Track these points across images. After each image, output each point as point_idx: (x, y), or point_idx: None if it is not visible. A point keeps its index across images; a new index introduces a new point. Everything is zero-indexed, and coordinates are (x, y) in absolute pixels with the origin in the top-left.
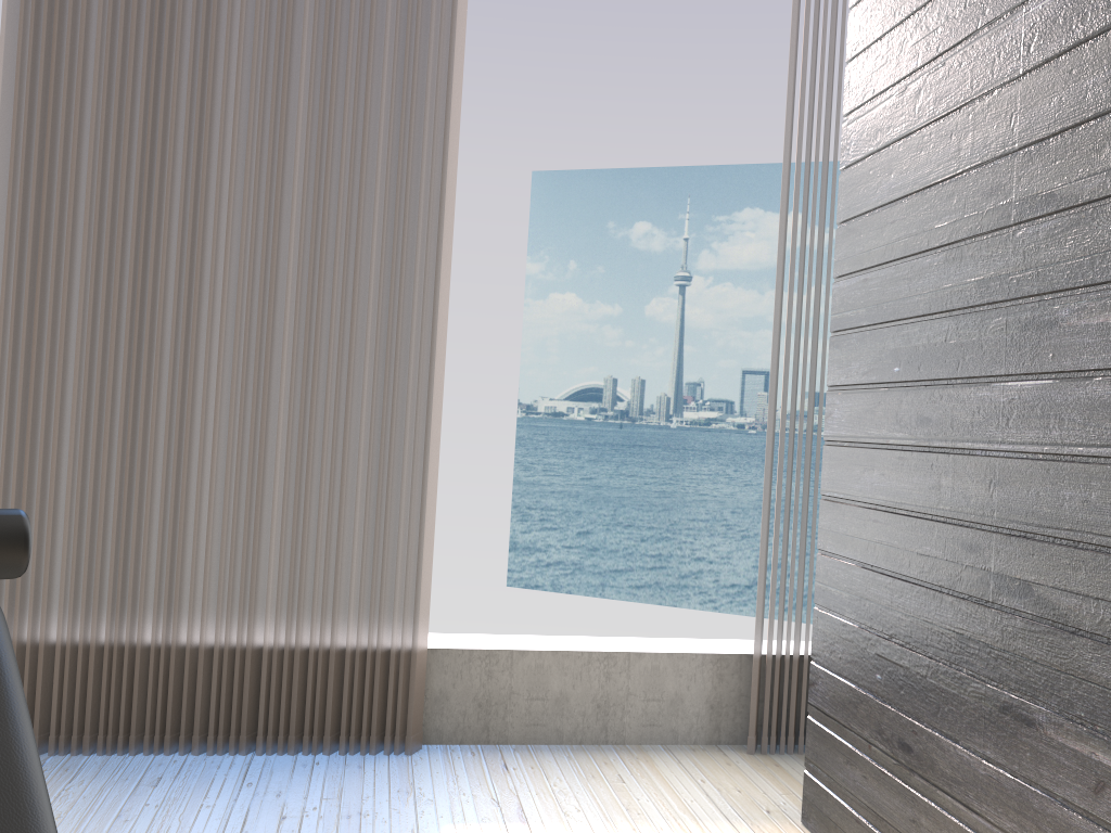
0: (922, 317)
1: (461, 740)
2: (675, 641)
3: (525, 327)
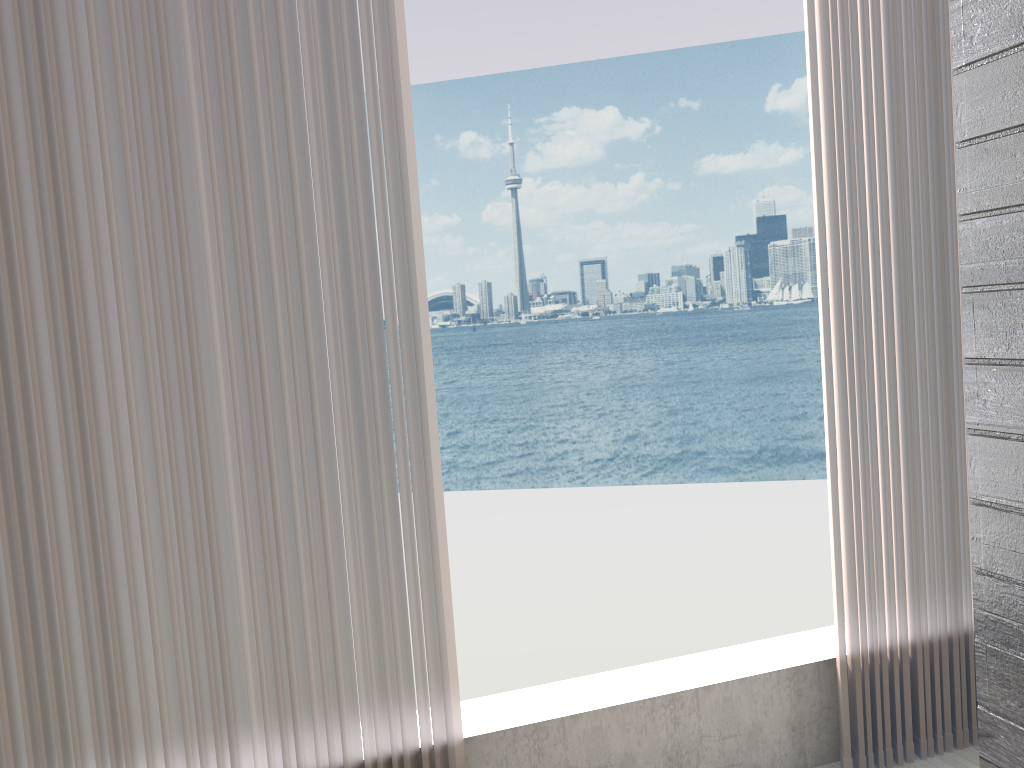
0: None
1: None
2: (731, 653)
3: None
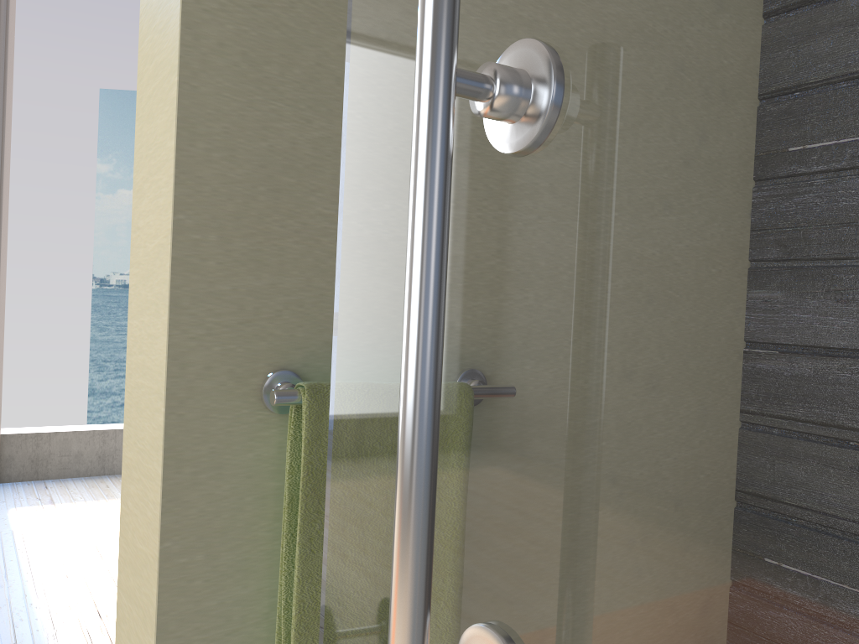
0: None
1: (22, 479)
2: None
3: (97, 215)
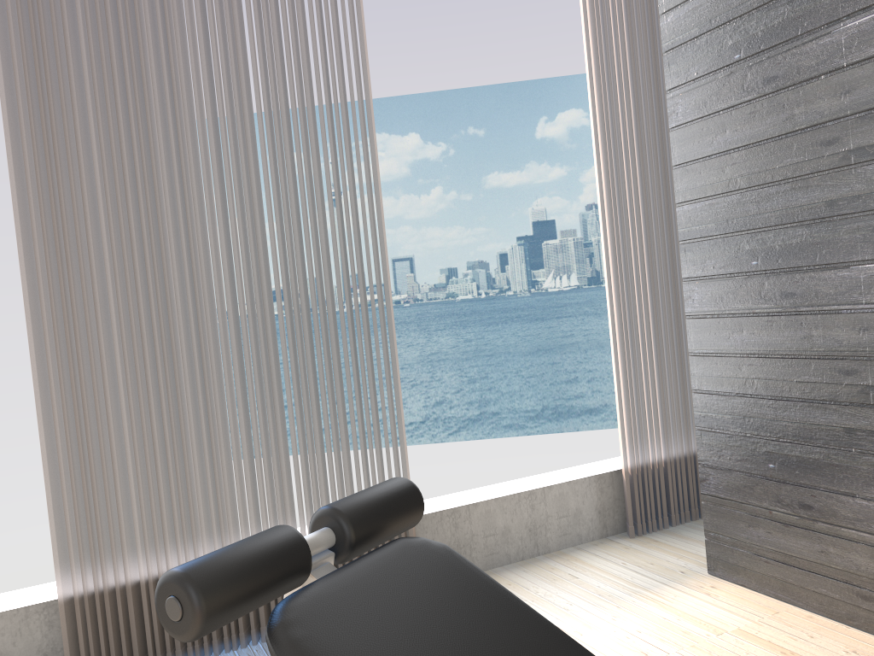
0: (773, 226)
1: None
2: (560, 472)
3: None
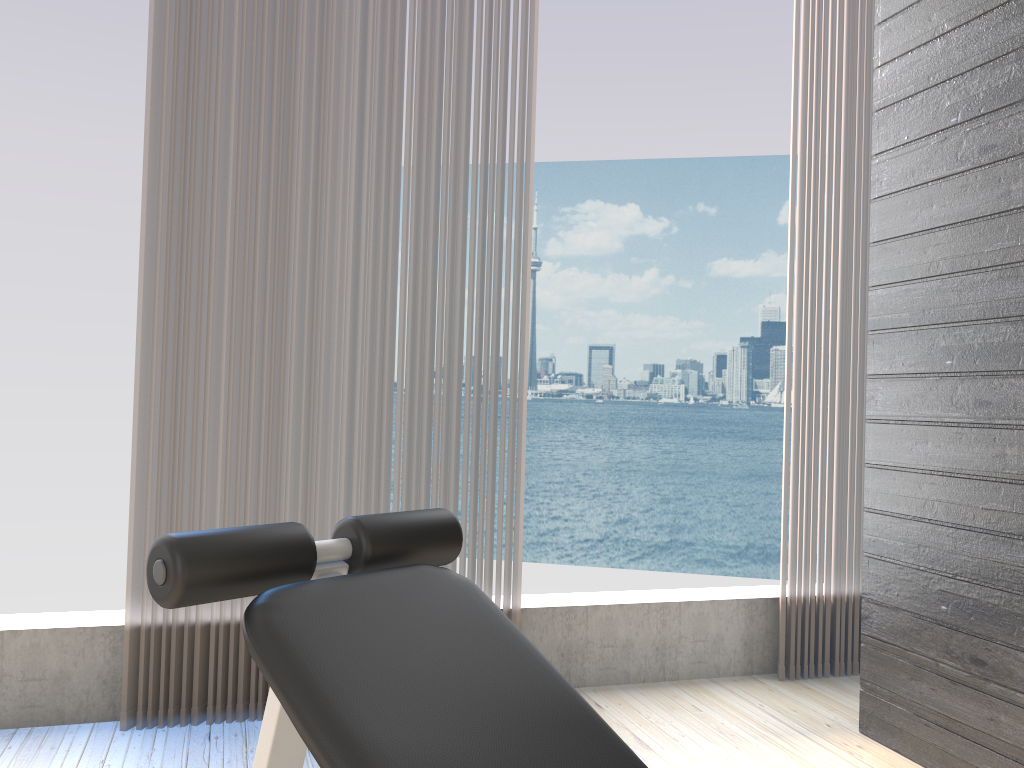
0: (975, 321)
1: None
2: (706, 590)
3: None
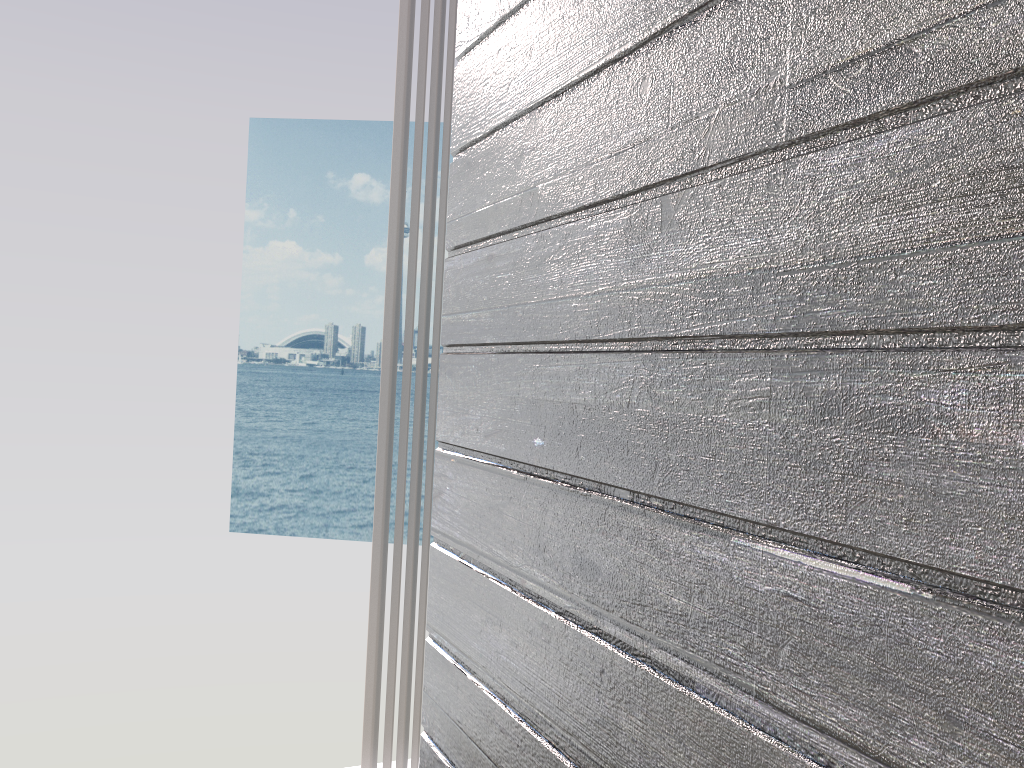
0: (585, 343)
1: None
2: None
3: (245, 273)
